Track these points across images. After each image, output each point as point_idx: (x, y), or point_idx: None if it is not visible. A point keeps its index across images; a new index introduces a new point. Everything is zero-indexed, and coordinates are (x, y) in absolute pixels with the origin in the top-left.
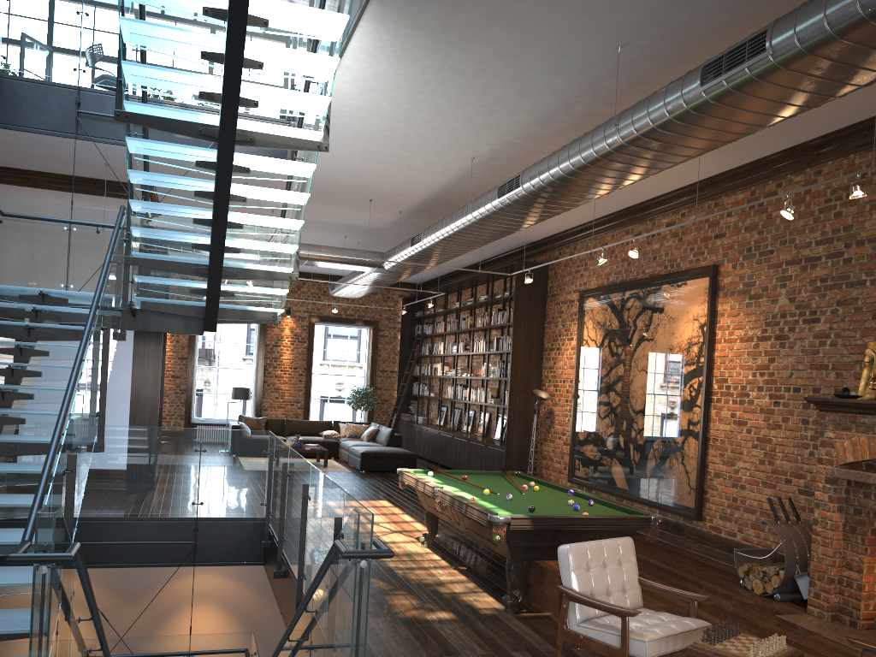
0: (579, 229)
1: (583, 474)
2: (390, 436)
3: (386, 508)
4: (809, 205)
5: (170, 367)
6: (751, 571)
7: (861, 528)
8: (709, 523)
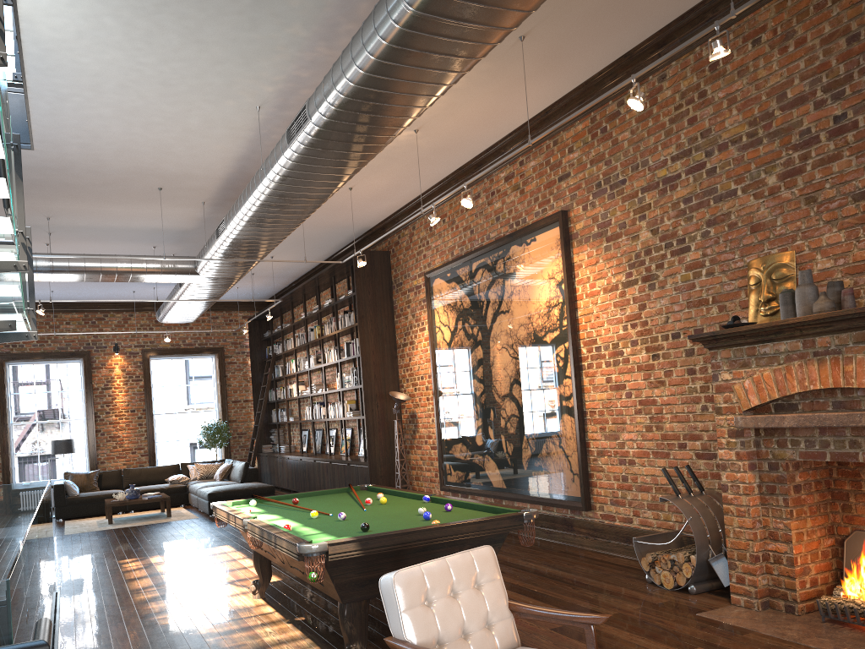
0: (415, 204)
1: (456, 478)
2: (244, 471)
3: (225, 555)
4: (658, 118)
5: None
6: (657, 561)
7: (782, 486)
8: (600, 512)
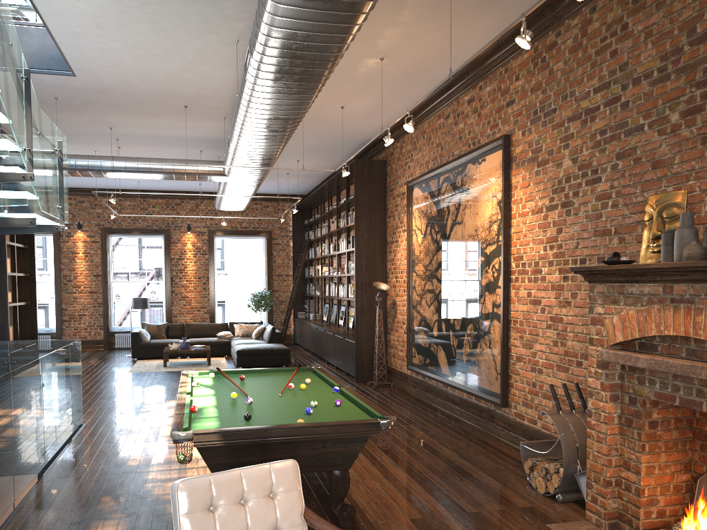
0: (402, 121)
1: (418, 361)
2: (271, 334)
3: None
4: (586, 49)
5: (87, 284)
6: (536, 467)
7: (637, 420)
8: (514, 410)
